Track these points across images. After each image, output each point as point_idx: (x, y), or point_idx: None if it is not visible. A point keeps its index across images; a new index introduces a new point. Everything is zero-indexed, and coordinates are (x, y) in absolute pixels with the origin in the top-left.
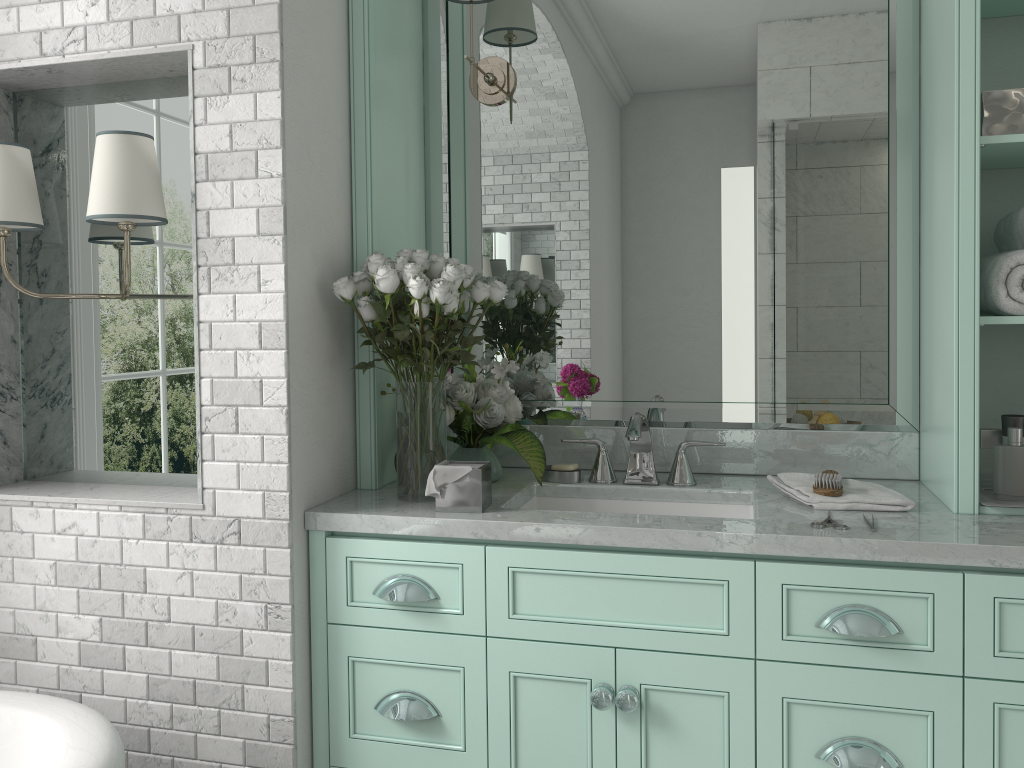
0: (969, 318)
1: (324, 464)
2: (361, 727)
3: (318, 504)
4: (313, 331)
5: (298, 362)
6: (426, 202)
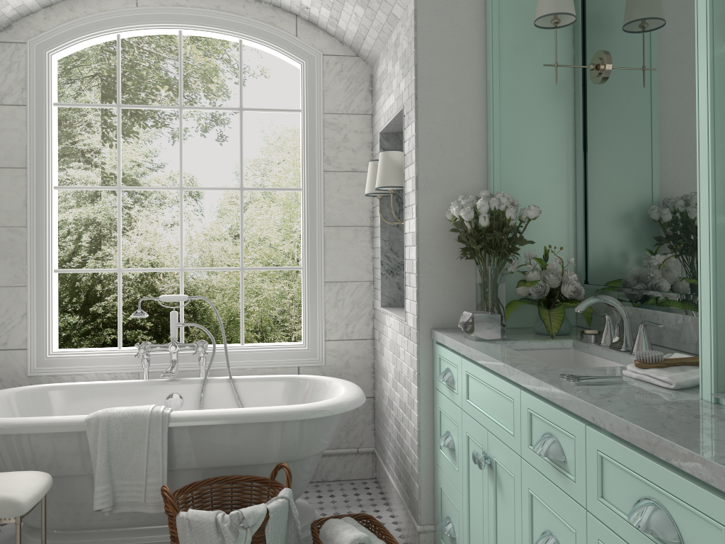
0: (705, 217)
1: (453, 308)
2: (442, 446)
3: (446, 328)
4: (443, 237)
5: (427, 252)
6: (575, 155)
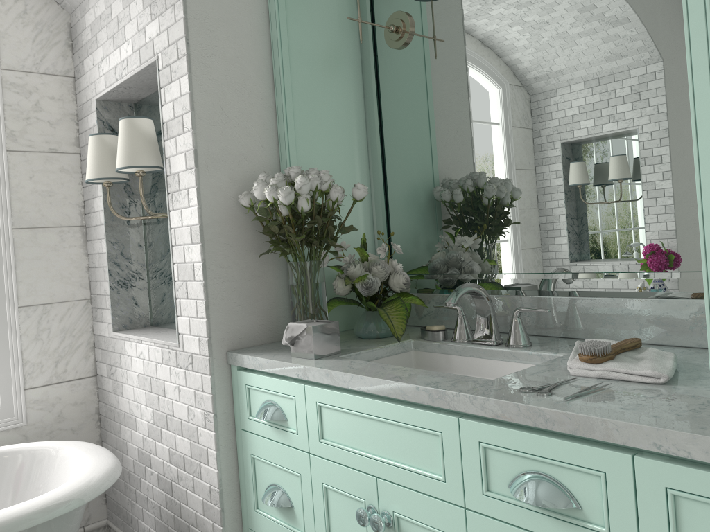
0: None
1: (251, 320)
2: (260, 505)
3: (244, 347)
4: (233, 230)
5: (215, 251)
6: (367, 130)
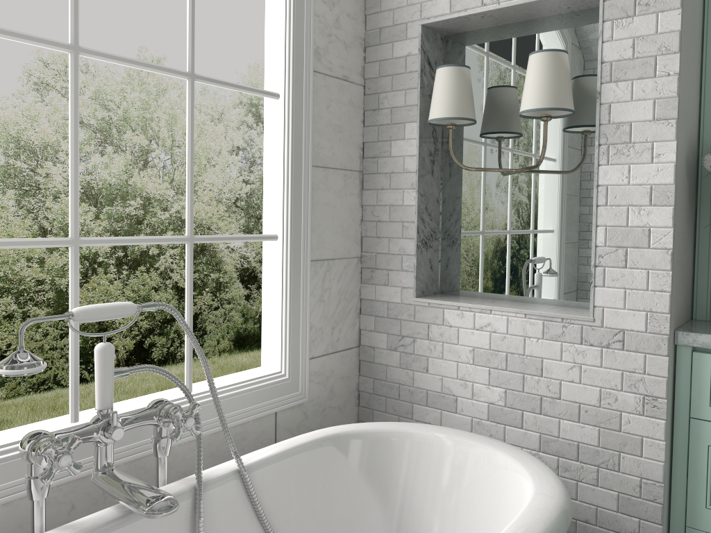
0: None
1: (681, 297)
2: None
3: (678, 326)
4: (682, 194)
5: (677, 217)
6: None
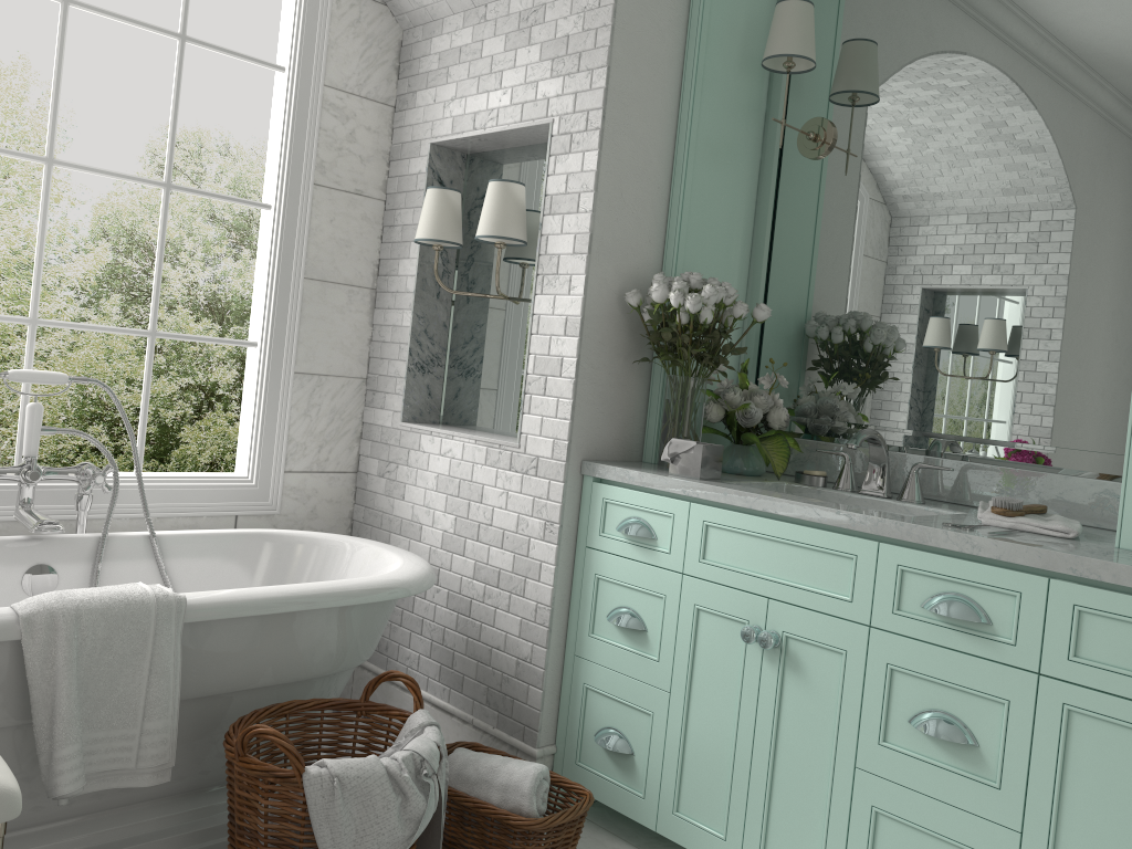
0: None
1: (608, 431)
2: (597, 630)
3: (597, 460)
4: (609, 329)
5: (590, 349)
6: (752, 241)
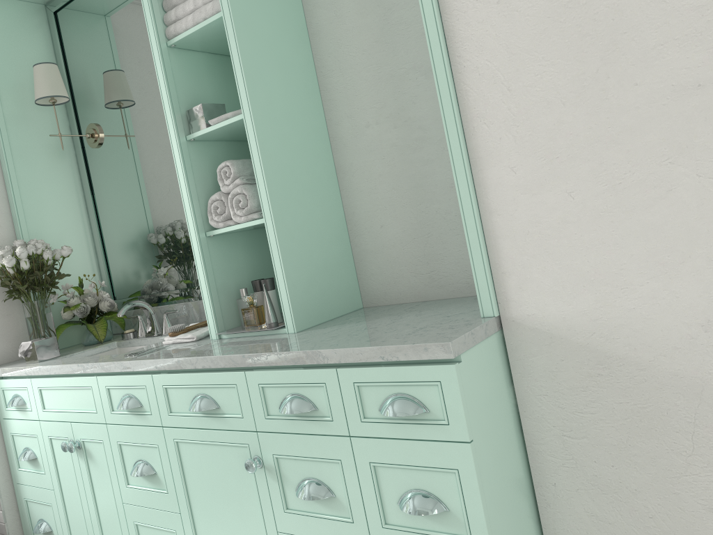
0: (194, 235)
1: (4, 345)
2: (21, 465)
3: (1, 364)
4: None
5: None
6: (86, 202)
